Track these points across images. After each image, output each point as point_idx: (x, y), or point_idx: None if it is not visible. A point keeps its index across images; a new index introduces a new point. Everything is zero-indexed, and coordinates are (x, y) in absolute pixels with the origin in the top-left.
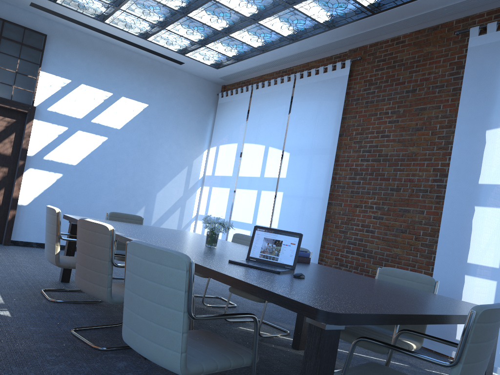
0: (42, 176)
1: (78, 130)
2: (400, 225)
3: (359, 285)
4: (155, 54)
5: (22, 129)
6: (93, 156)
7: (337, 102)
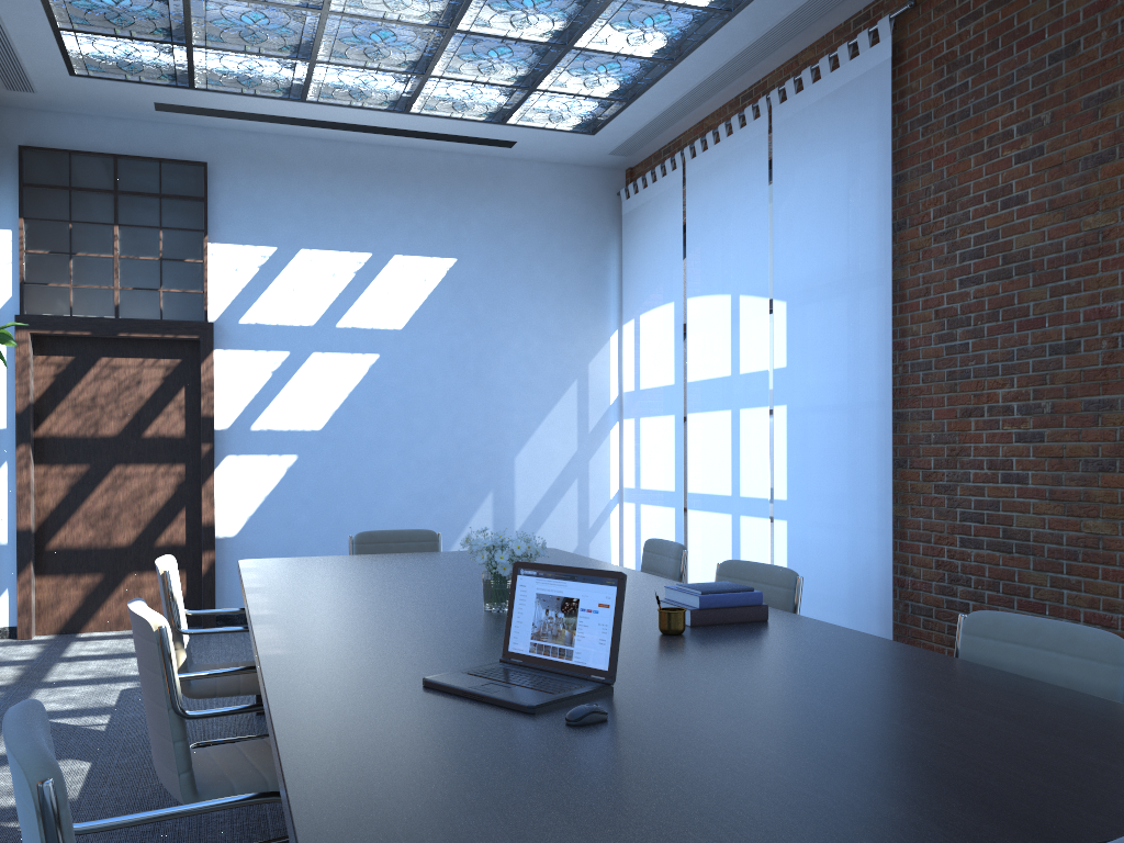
0: (256, 467)
1: (312, 351)
2: (1093, 449)
3: (802, 715)
4: (457, 140)
5: (197, 375)
6: (356, 403)
7: (874, 140)
